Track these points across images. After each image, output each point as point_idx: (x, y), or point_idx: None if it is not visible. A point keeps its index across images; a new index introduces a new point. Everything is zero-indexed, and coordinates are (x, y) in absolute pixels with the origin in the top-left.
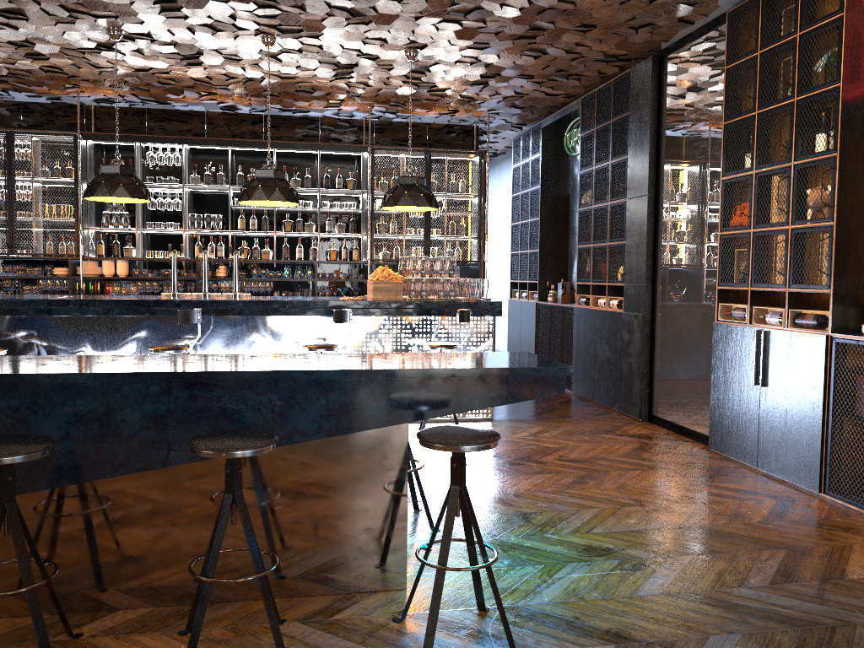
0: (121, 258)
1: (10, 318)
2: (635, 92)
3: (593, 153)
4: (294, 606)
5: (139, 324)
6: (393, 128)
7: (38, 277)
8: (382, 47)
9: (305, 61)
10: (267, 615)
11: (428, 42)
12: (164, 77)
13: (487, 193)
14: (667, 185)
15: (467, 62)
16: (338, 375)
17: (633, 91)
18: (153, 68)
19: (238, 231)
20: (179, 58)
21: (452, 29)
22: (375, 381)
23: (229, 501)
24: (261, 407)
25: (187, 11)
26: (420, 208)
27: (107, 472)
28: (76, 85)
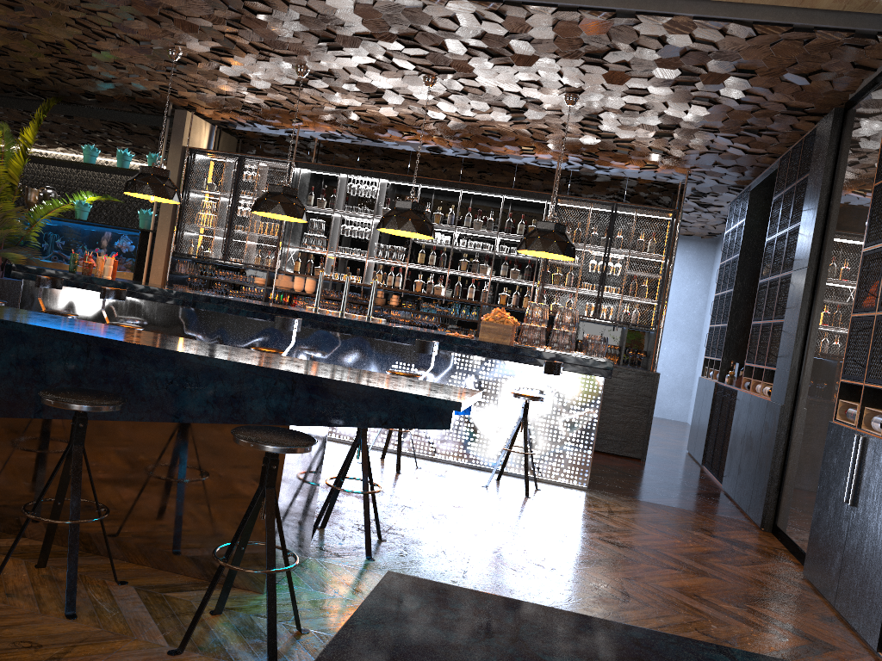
0: (308, 276)
1: (167, 306)
2: (816, 150)
3: (778, 219)
4: (152, 576)
5: (264, 328)
6: (590, 180)
7: (241, 283)
8: (539, 91)
9: (475, 103)
10: (67, 561)
11: (583, 86)
12: (364, 115)
13: (673, 255)
14: (828, 257)
15: (636, 111)
16: (226, 365)
17: (815, 149)
18: (350, 106)
19: (414, 264)
20: (366, 97)
21: (599, 72)
22: (260, 378)
23: (67, 450)
24: (158, 382)
25: (348, 50)
26: (562, 257)
27: (31, 413)
28: (298, 120)
